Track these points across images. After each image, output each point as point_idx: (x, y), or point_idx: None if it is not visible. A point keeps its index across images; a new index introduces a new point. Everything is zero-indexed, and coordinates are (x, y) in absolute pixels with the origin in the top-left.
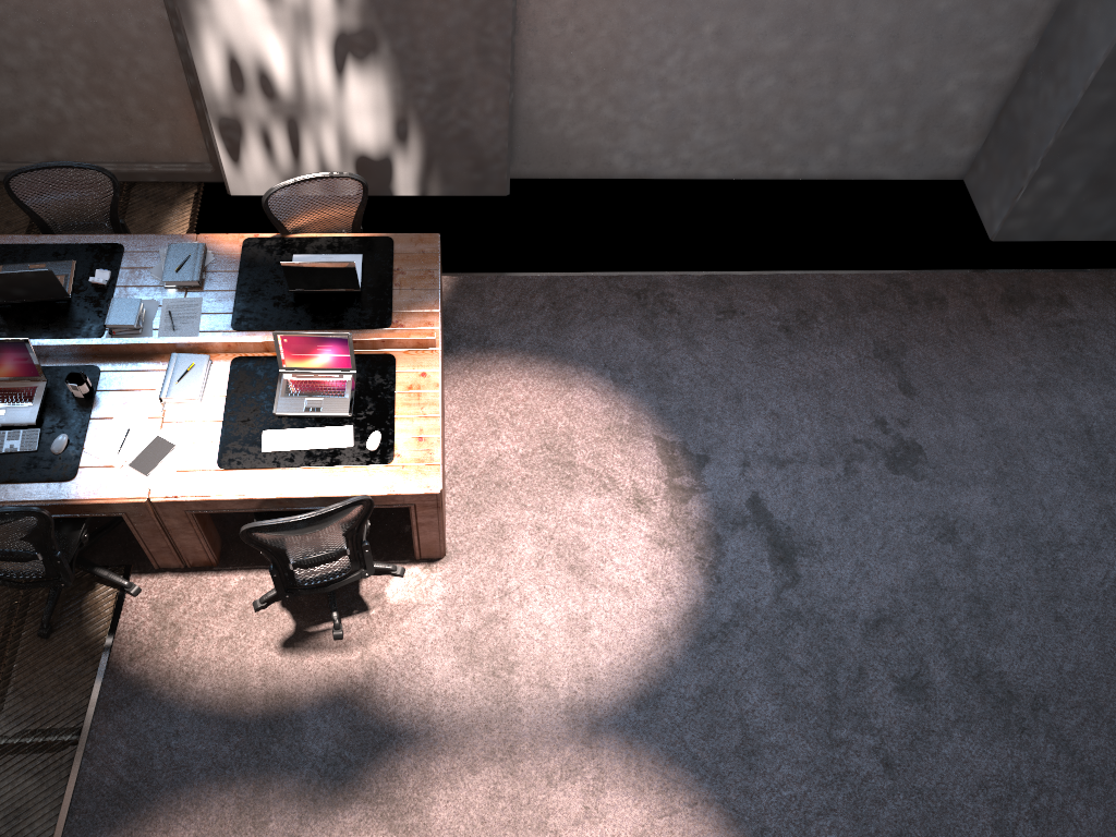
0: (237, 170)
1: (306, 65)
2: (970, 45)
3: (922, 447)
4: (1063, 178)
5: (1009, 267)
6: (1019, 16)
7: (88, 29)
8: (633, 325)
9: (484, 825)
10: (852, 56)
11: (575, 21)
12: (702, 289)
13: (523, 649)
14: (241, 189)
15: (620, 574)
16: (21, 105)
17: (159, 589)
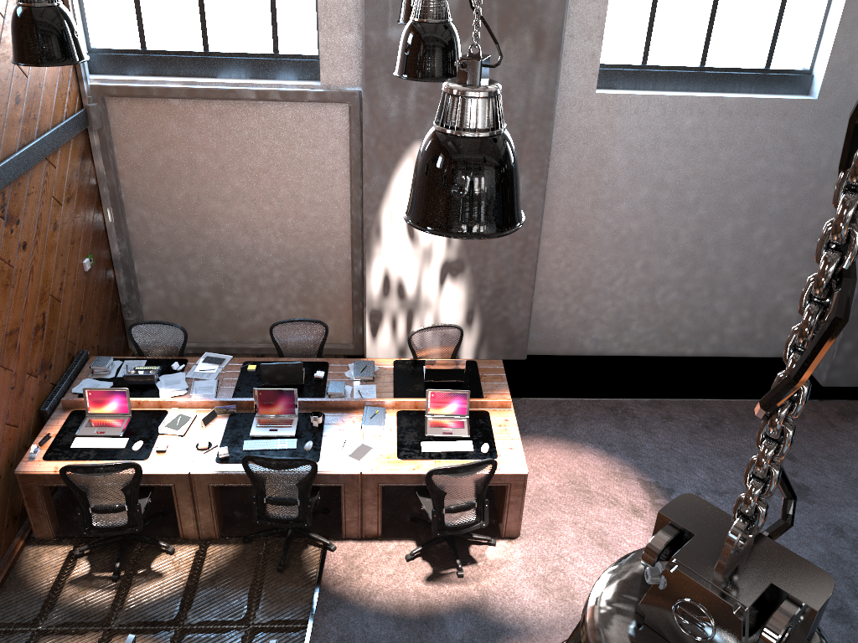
0: (373, 342)
1: (424, 279)
2: (786, 273)
3: (809, 487)
4: (857, 343)
5: (838, 399)
6: (811, 257)
7: (308, 265)
8: (611, 423)
9: None
10: (720, 279)
11: (566, 260)
12: (649, 406)
13: (578, 586)
14: (373, 353)
15: (632, 548)
16: (259, 308)
17: (346, 548)
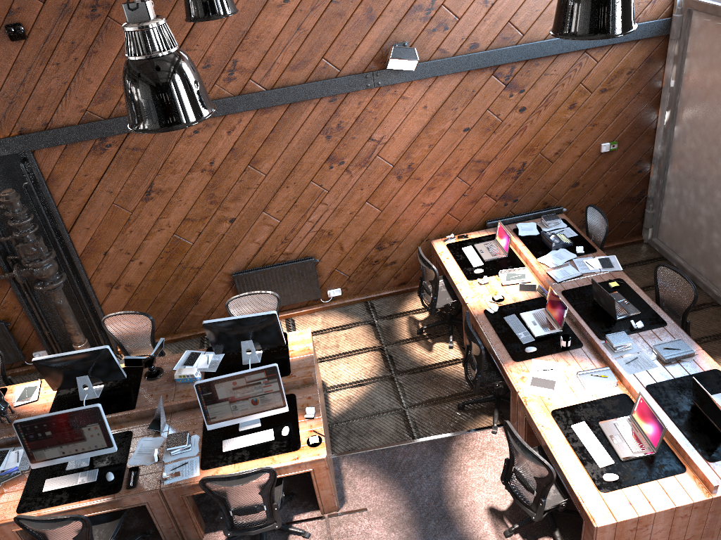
0: None
1: None
2: None
3: None
4: None
5: None
6: None
7: None
8: None
9: None
10: None
11: None
12: None
13: None
14: None
15: None
16: None
17: (499, 441)
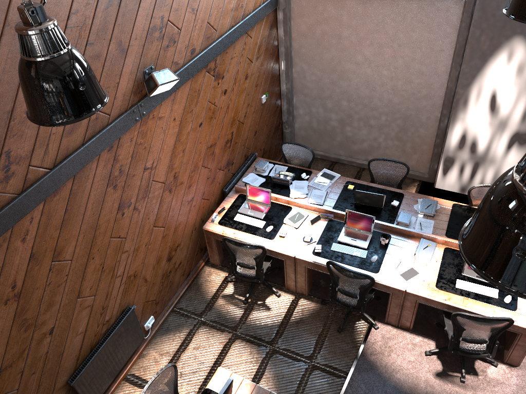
0: (442, 178)
1: (494, 143)
2: None
3: None
4: None
5: None
6: None
7: (406, 116)
8: None
9: None
10: None
11: None
12: None
13: None
14: (440, 186)
15: None
16: (366, 138)
17: (385, 330)
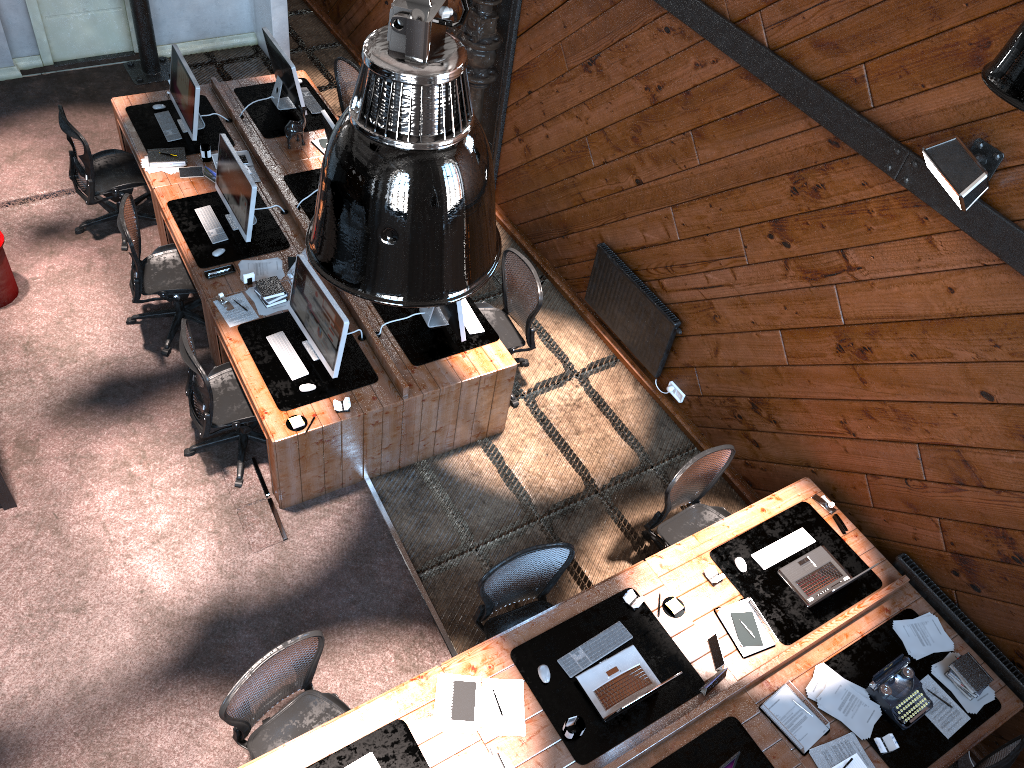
0: None
1: None
2: None
3: None
4: None
5: None
6: None
7: None
8: None
9: (87, 637)
10: None
11: None
12: None
13: None
14: None
15: None
16: None
17: None
